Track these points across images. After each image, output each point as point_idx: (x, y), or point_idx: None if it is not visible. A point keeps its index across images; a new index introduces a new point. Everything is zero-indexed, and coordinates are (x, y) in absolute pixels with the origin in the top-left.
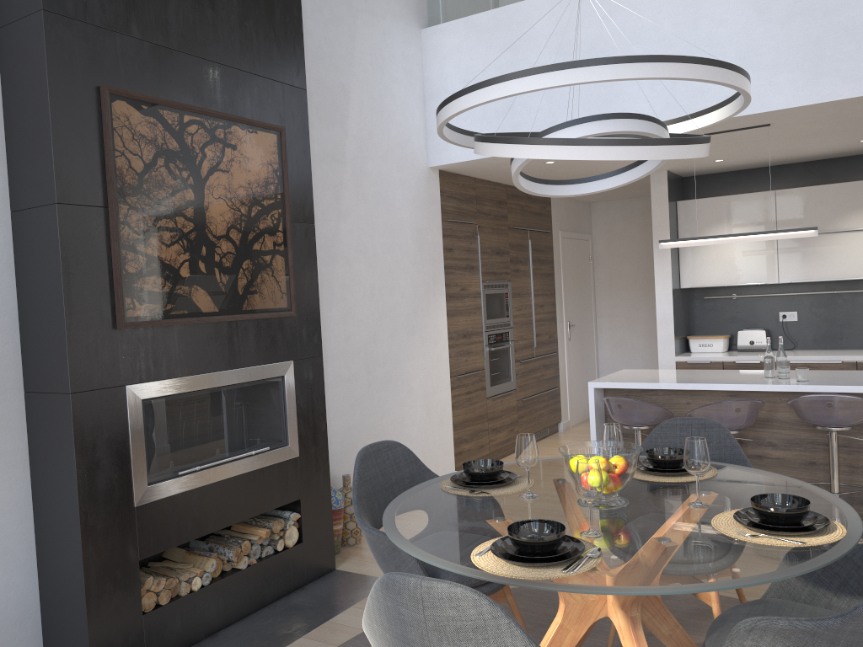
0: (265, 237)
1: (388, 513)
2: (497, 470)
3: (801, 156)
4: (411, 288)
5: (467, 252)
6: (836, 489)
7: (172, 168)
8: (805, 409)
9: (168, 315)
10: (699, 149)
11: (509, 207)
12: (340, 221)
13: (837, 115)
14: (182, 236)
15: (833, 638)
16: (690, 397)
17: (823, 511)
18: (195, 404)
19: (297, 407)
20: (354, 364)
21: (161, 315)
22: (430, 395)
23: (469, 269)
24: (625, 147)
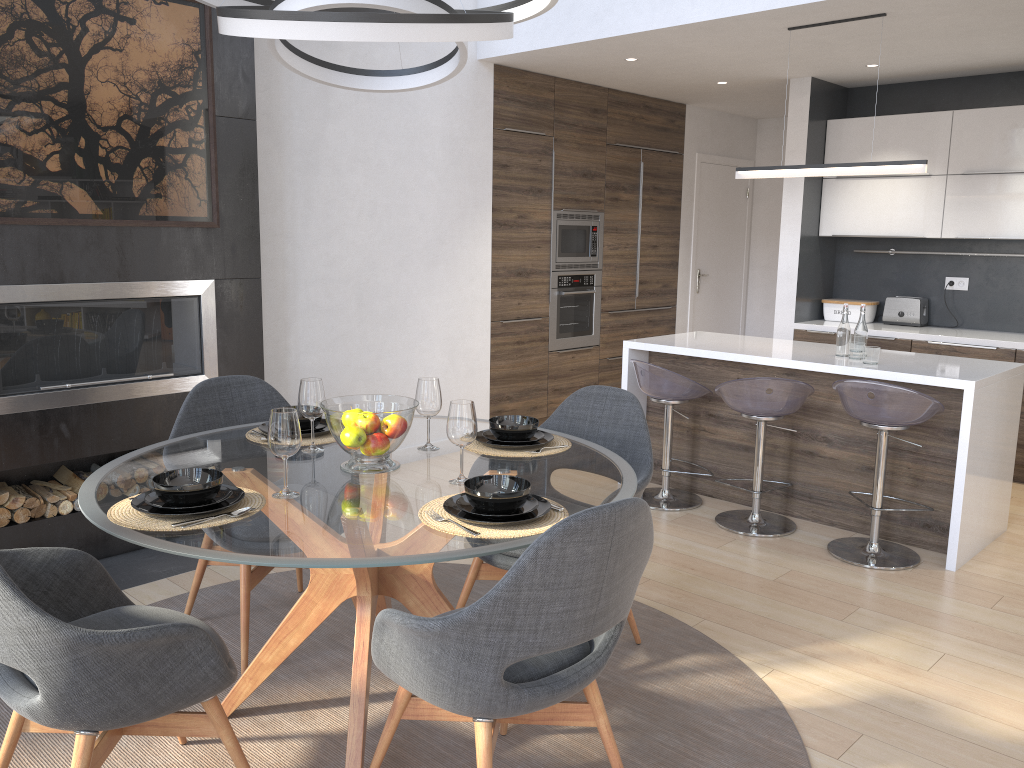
0: (176, 133)
1: (144, 449)
2: (305, 419)
3: (992, 63)
4: (436, 210)
5: (532, 171)
6: (877, 503)
7: (35, 43)
8: (846, 399)
9: (28, 213)
10: (444, 30)
11: (611, 118)
12: (327, 120)
13: (976, 3)
14: (49, 124)
15: (440, 643)
16: (742, 371)
17: (579, 506)
18: (69, 316)
19: (218, 333)
20: (339, 293)
21: (17, 212)
22: (456, 340)
23: (535, 192)
24: (321, 24)
